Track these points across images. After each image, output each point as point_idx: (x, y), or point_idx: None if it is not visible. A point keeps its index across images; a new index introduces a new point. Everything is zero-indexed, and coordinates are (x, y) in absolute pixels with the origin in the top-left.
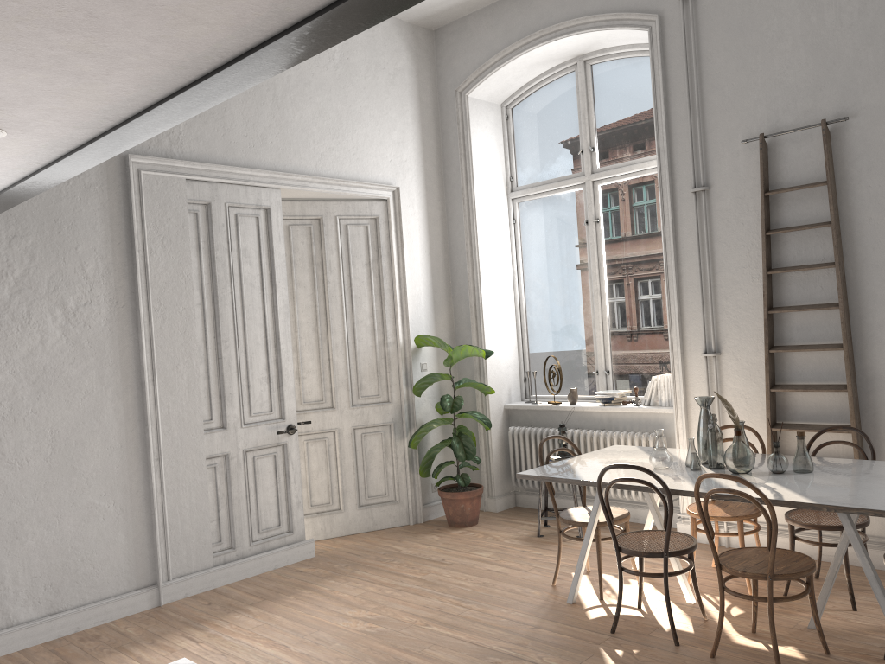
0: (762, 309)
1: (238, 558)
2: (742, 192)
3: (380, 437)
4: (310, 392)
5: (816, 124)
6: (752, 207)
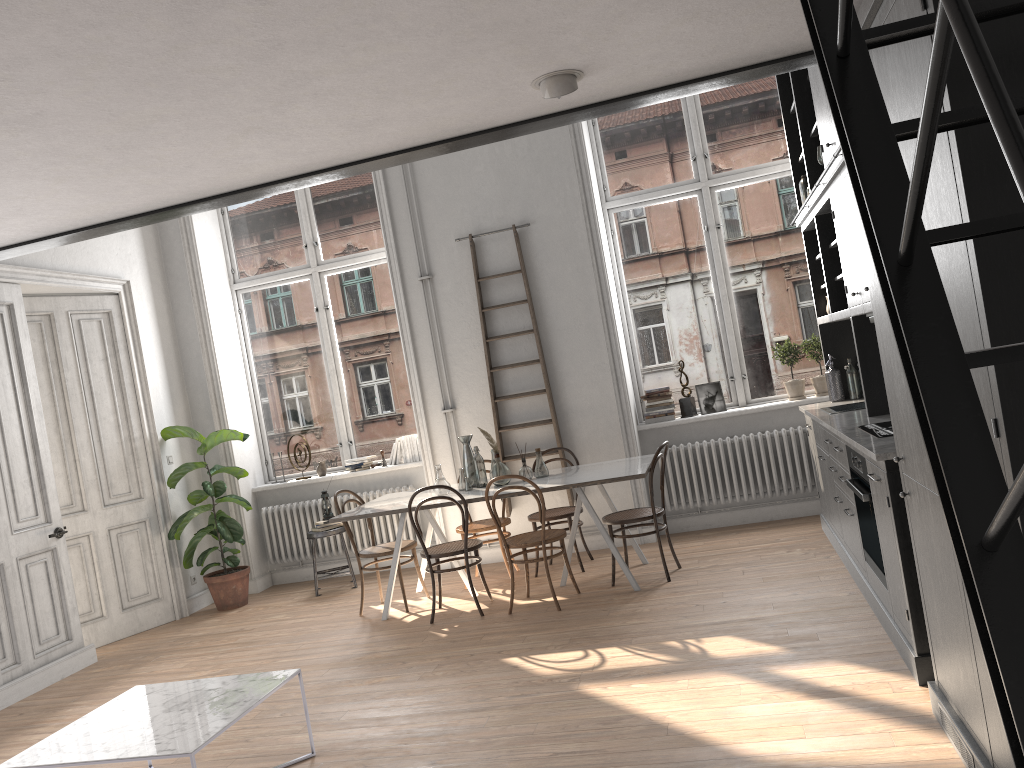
0: (484, 369)
1: (24, 672)
2: (459, 279)
3: (137, 535)
4: (59, 496)
5: (508, 228)
6: (468, 290)
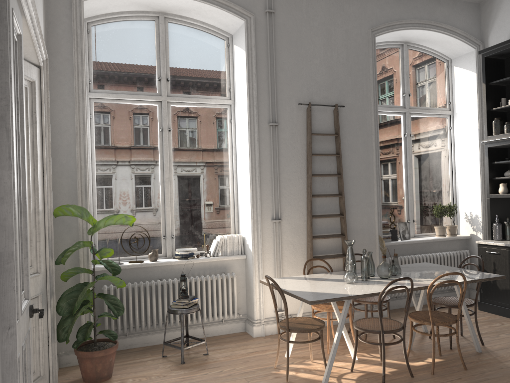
0: (303, 195)
1: None
2: (294, 131)
3: None
4: None
5: (332, 105)
6: (299, 140)
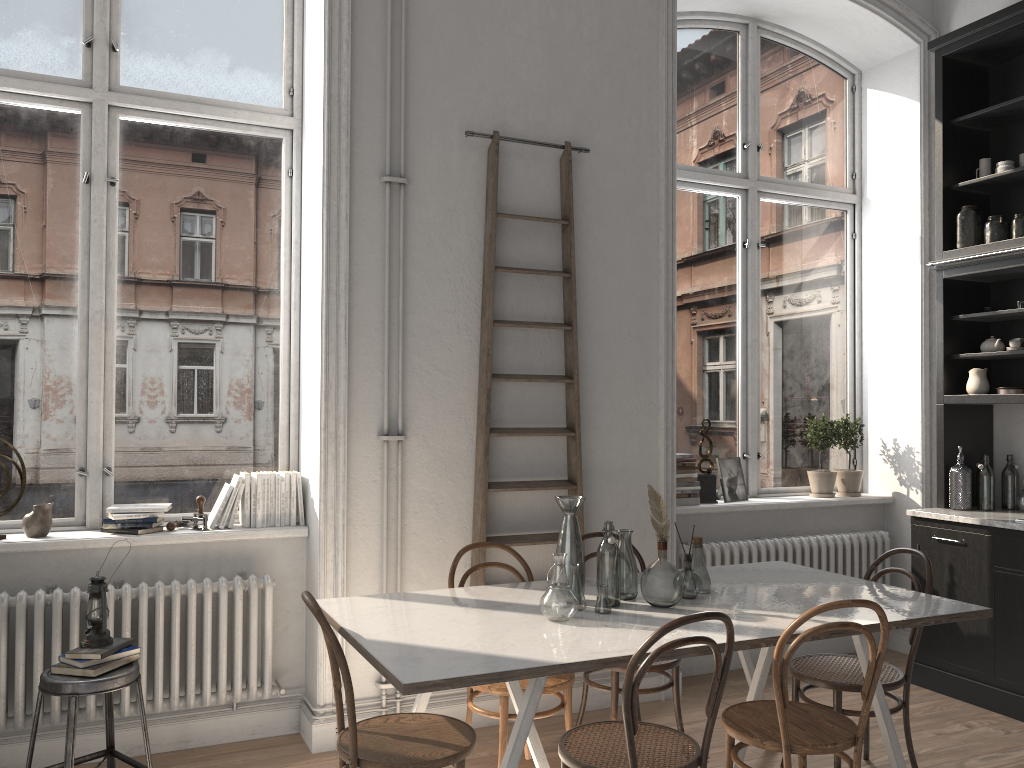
0: (469, 374)
1: None
2: (453, 204)
3: None
4: None
5: (557, 144)
6: (465, 228)
